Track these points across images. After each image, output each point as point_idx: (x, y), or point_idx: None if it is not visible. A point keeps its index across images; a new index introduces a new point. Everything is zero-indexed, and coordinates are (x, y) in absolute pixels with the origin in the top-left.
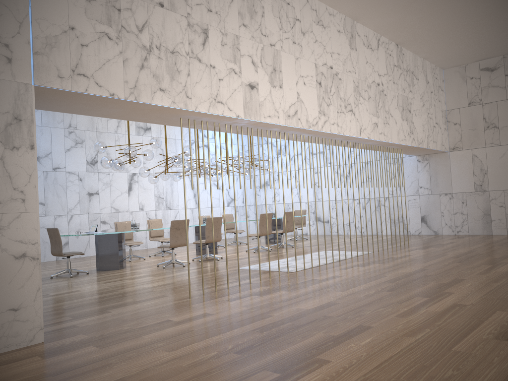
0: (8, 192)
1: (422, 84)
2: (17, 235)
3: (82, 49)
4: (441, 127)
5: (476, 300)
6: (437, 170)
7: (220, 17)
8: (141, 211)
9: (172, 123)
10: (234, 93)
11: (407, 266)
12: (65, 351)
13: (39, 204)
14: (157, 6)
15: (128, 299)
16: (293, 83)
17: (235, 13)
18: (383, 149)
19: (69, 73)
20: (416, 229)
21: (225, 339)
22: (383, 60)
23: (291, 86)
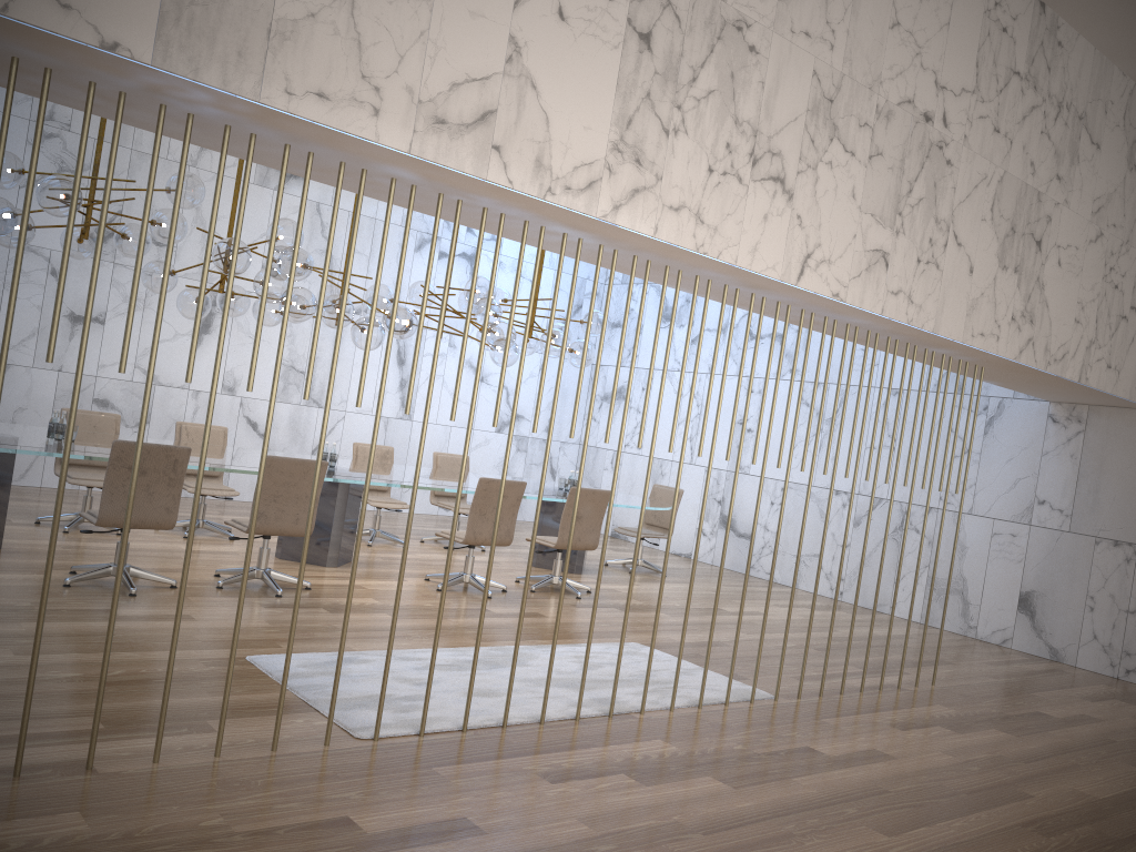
0: None
1: (1111, 165)
2: None
3: None
4: None
5: None
6: (1106, 460)
7: None
8: (226, 395)
9: None
10: None
11: (808, 840)
12: None
13: None
14: None
15: None
16: None
17: None
18: (906, 353)
19: None
20: (997, 628)
21: None
22: (971, 40)
23: (487, 4)
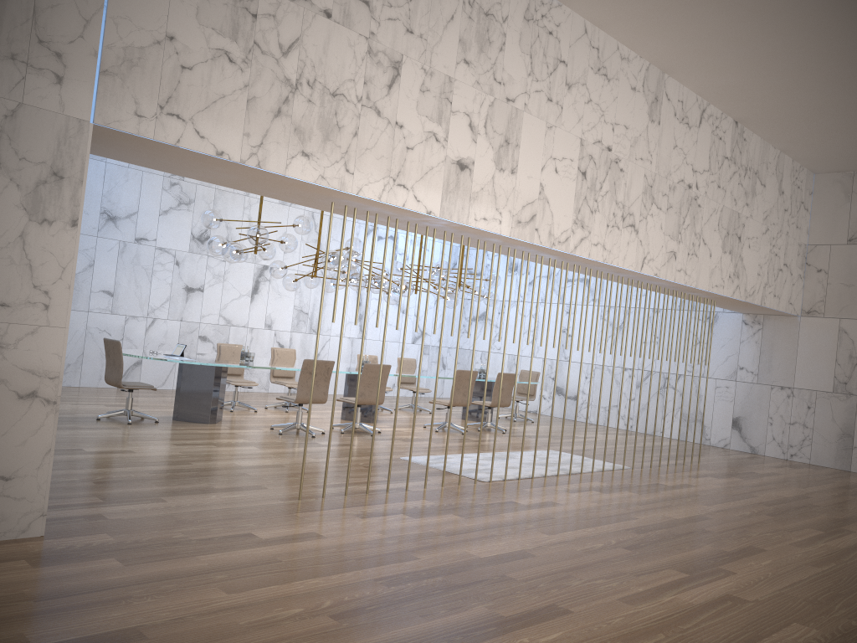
0: (24, 291)
1: (771, 194)
2: (28, 361)
3: (181, 74)
4: (793, 272)
5: (768, 595)
6: (774, 344)
7: (425, 43)
8: (267, 330)
9: (321, 207)
10: (430, 173)
11: (678, 506)
12: (70, 561)
13: (105, 293)
14: (320, 15)
15: (201, 482)
16: (537, 167)
17: (453, 39)
18: (681, 297)
19: (154, 110)
20: (721, 438)
21: (326, 587)
22: (706, 146)
23: (533, 172)
